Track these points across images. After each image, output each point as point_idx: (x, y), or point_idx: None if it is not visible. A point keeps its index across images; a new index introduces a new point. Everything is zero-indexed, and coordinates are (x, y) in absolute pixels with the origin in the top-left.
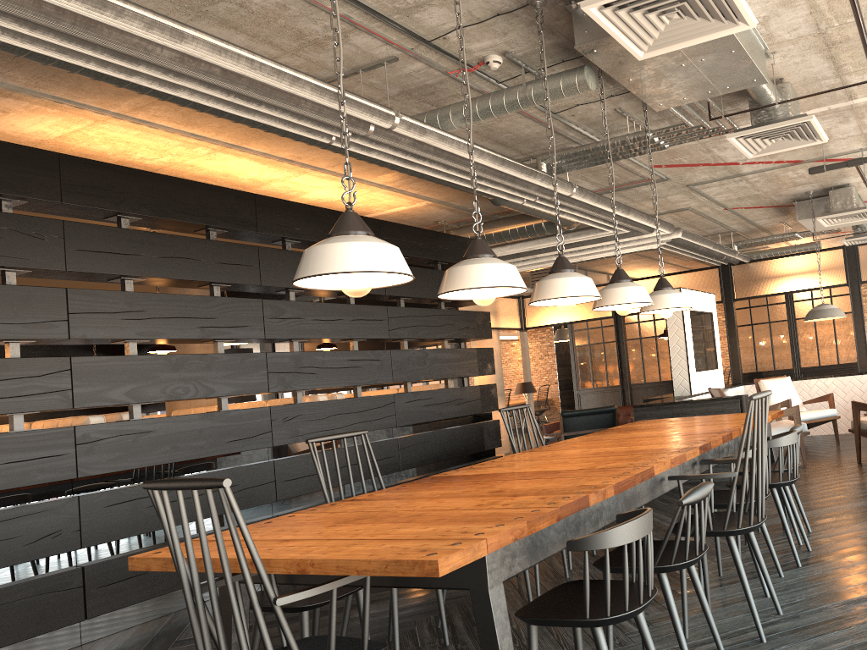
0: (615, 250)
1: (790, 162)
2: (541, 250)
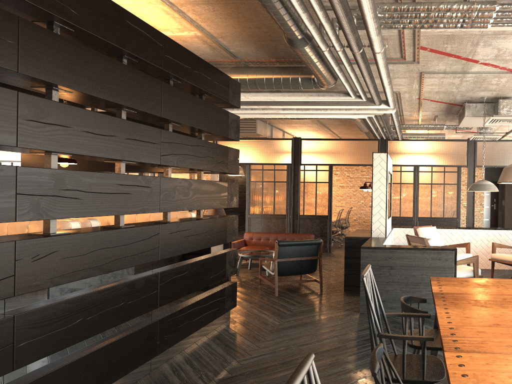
0: None
1: (509, 70)
2: (278, 103)
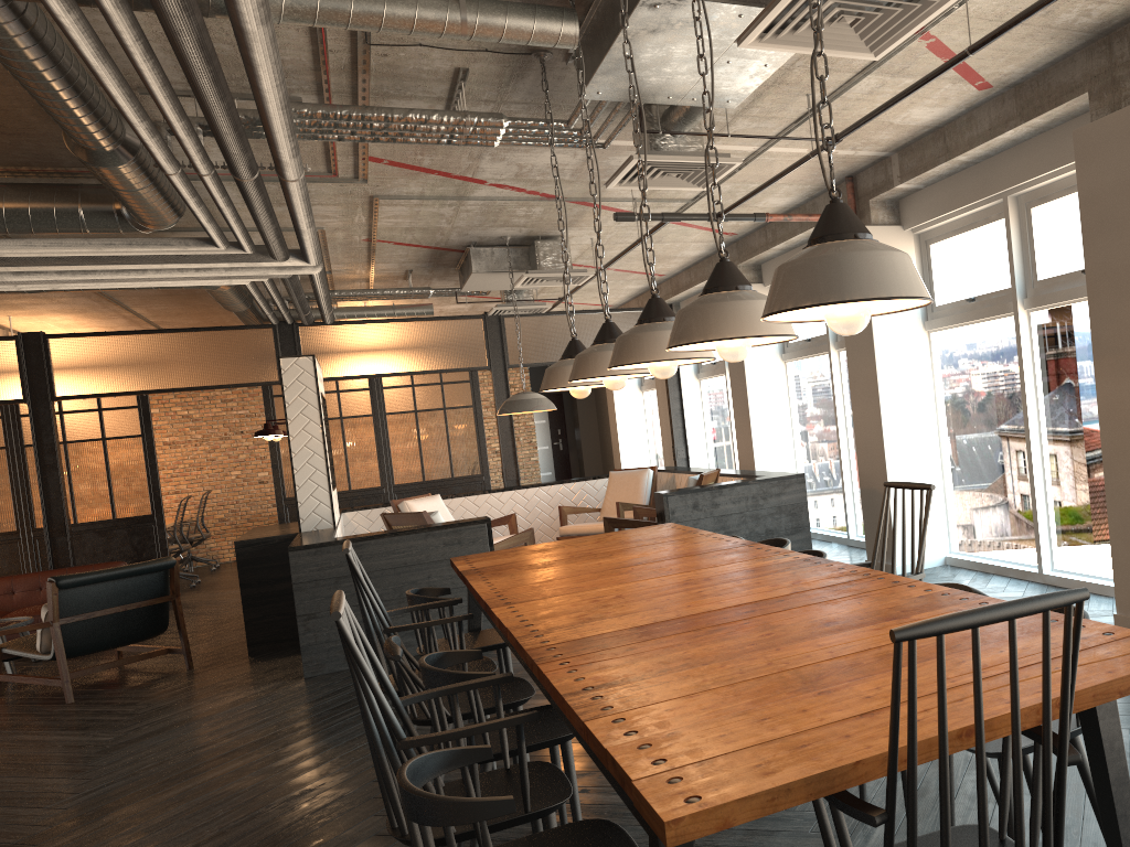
0: (603, 293)
1: (544, 195)
2: (9, 261)
